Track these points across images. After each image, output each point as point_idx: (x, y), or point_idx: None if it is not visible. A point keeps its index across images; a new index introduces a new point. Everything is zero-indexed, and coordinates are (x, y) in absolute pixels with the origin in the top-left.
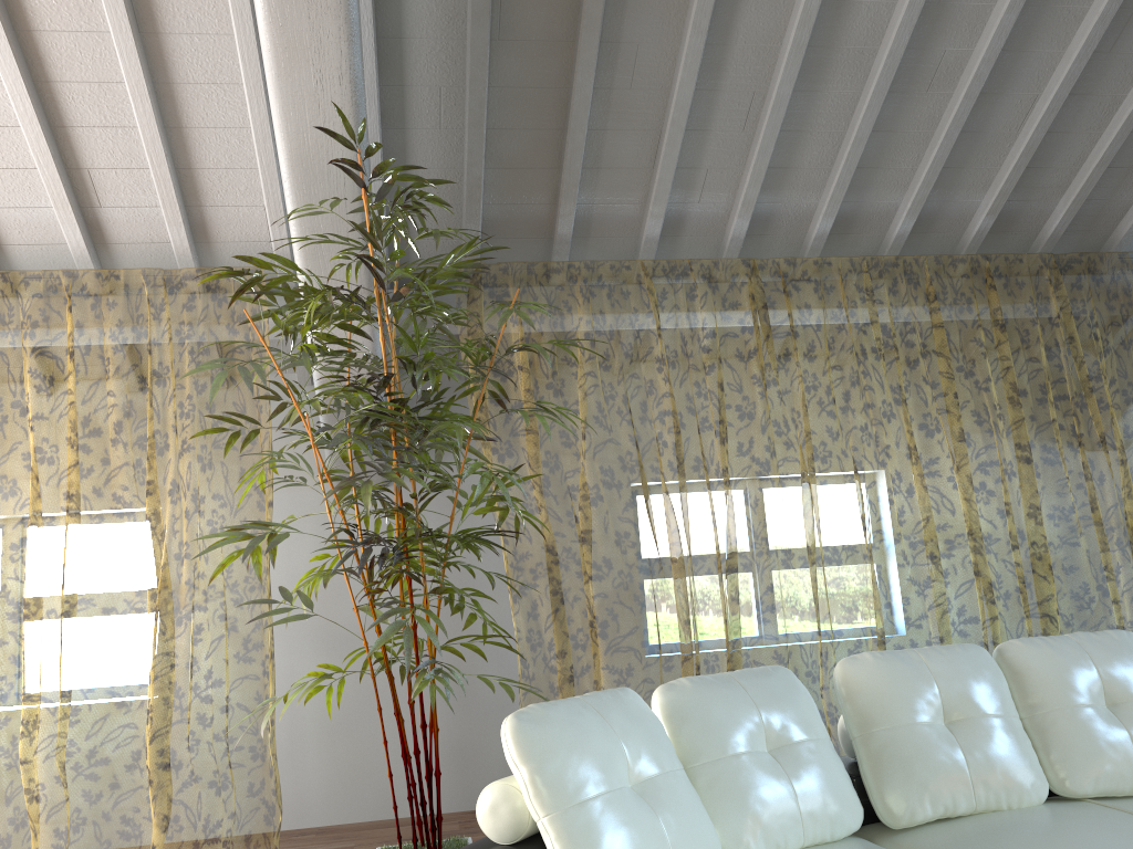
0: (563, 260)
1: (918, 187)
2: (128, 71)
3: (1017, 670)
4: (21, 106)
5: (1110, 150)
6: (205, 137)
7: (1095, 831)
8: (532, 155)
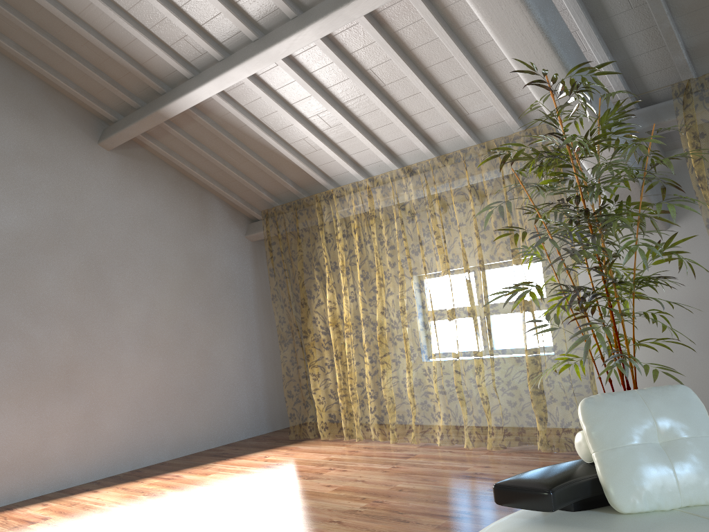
0: None
1: None
2: (453, 51)
3: None
4: (418, 84)
5: None
6: (501, 65)
7: None
8: None
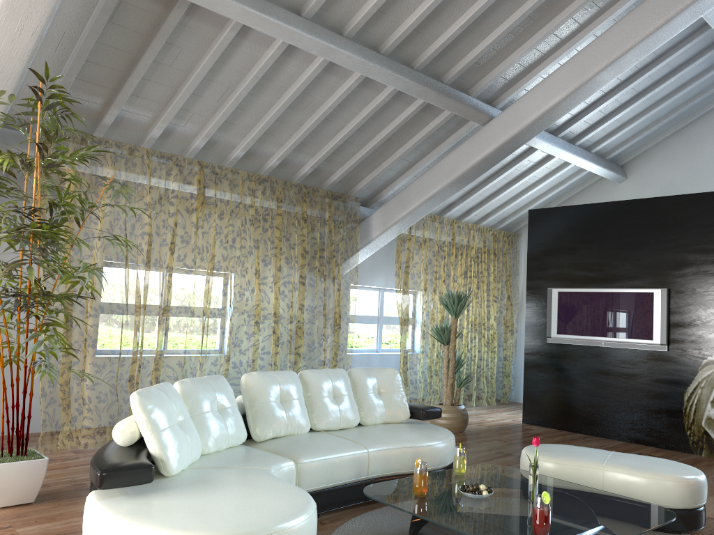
0: (101, 135)
1: (286, 149)
2: None
3: (306, 382)
4: None
5: (364, 156)
6: None
7: (328, 441)
8: (104, 79)
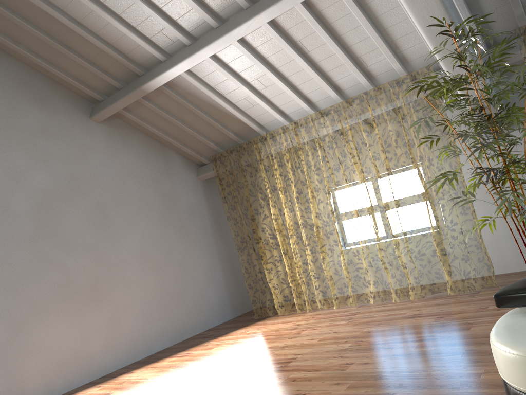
0: None
1: None
2: (361, 21)
3: None
4: (334, 48)
5: None
6: (394, 28)
7: None
8: None
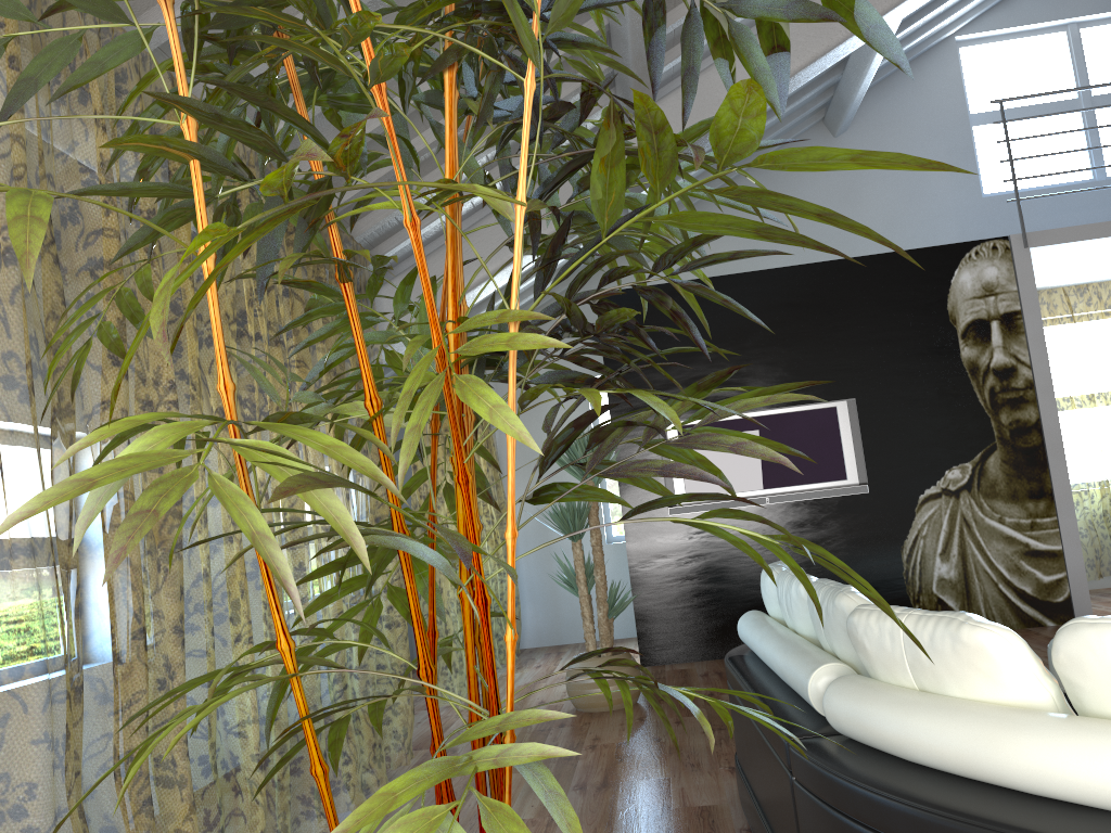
0: None
1: None
2: None
3: None
4: None
5: (427, 149)
6: None
7: None
8: None
